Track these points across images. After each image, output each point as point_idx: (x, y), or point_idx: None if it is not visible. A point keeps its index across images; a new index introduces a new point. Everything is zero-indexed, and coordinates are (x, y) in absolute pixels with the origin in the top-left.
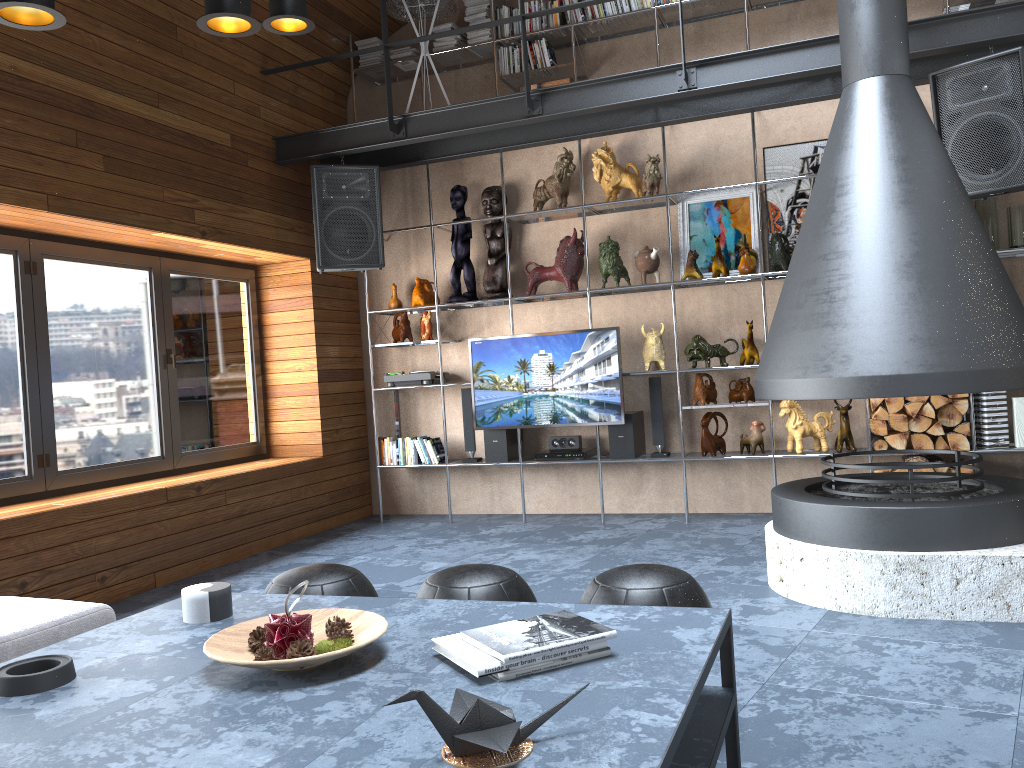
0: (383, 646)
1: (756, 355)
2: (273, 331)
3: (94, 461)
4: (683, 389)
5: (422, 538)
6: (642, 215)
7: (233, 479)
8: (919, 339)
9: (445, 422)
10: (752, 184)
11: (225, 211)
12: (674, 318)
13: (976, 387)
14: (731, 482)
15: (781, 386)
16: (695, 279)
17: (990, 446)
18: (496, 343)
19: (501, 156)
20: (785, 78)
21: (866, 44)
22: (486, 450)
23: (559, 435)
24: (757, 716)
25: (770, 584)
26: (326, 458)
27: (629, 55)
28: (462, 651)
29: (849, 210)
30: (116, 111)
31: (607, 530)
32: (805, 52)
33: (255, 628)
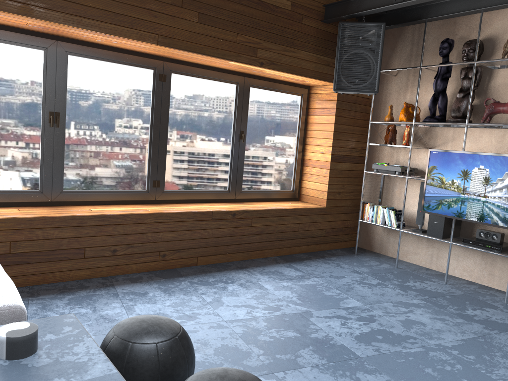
0: None
1: None
2: (312, 127)
3: (186, 188)
4: None
5: (366, 275)
6: None
7: (258, 212)
8: None
9: (404, 202)
10: None
11: (279, 51)
12: None
13: None
14: None
15: None
16: None
17: None
18: (448, 155)
19: (481, 15)
20: None
21: None
22: (428, 227)
23: (489, 228)
24: None
25: None
26: (328, 208)
27: None
28: None
29: None
30: None
31: (503, 312)
32: None
33: None
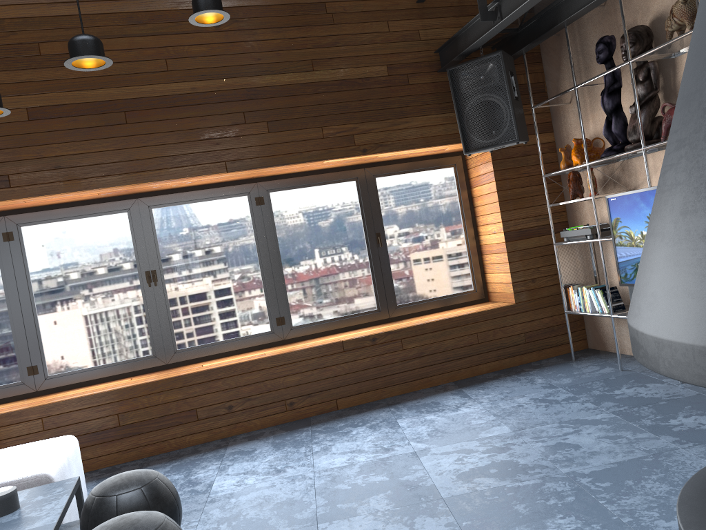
0: None
1: None
2: (478, 202)
3: (321, 318)
4: None
5: (559, 389)
6: None
7: (409, 330)
8: None
9: (605, 275)
10: None
11: (385, 127)
12: None
13: None
14: None
15: None
16: None
17: None
18: (627, 198)
19: None
20: None
21: None
22: None
23: None
24: None
25: None
26: (519, 304)
27: None
28: None
29: (705, 12)
30: (275, 87)
31: None
32: None
33: None
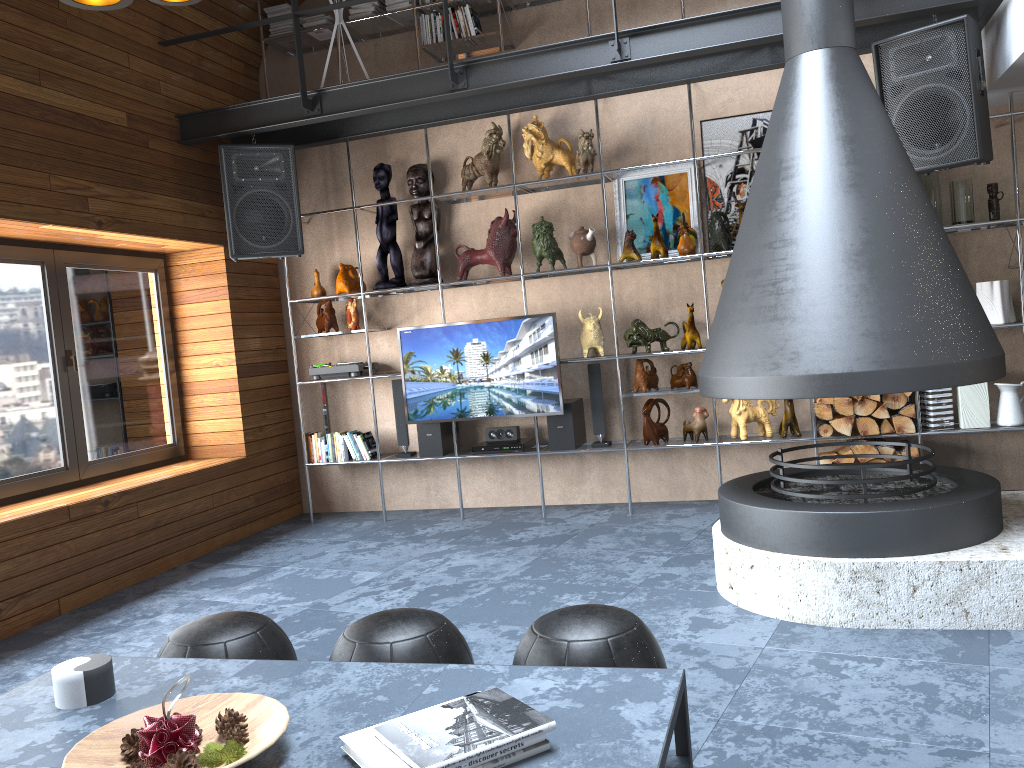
0: (285, 741)
1: (698, 339)
2: (187, 324)
3: None
4: (623, 375)
5: (354, 541)
6: (576, 193)
7: (145, 489)
8: (872, 334)
9: (376, 416)
10: (690, 160)
11: (124, 198)
12: (612, 302)
13: (931, 384)
14: (675, 469)
15: (727, 384)
16: (633, 261)
17: (935, 428)
18: (427, 332)
19: (426, 132)
20: (723, 48)
21: (810, 14)
22: (420, 444)
23: (496, 425)
24: (713, 765)
25: (719, 590)
26: (250, 458)
27: (559, 23)
28: (374, 757)
29: (795, 194)
30: None
31: (548, 526)
32: (743, 20)
33: (132, 726)
